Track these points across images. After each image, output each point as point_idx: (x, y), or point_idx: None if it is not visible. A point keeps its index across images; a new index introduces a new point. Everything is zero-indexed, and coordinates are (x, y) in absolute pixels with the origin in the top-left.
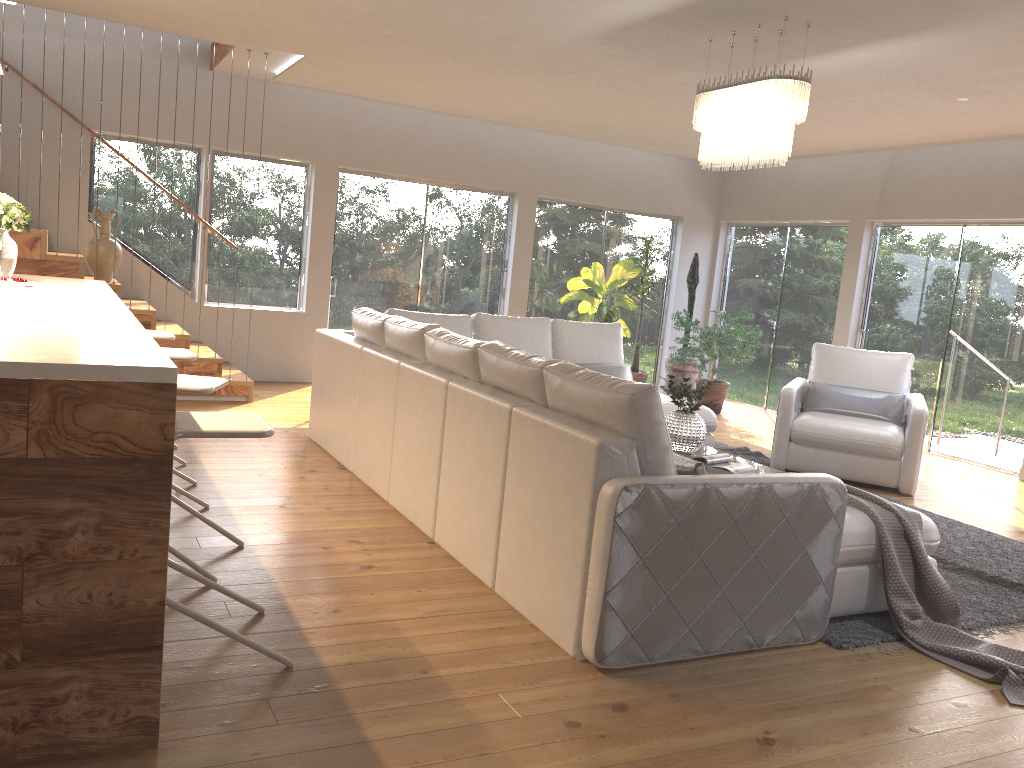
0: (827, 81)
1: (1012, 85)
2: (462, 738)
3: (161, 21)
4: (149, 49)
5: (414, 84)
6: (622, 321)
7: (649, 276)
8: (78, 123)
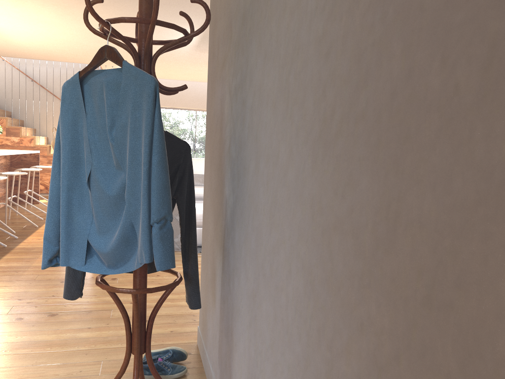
0: None
1: None
2: (28, 259)
3: (65, 59)
4: (81, 68)
5: (168, 72)
6: None
7: None
8: (56, 97)
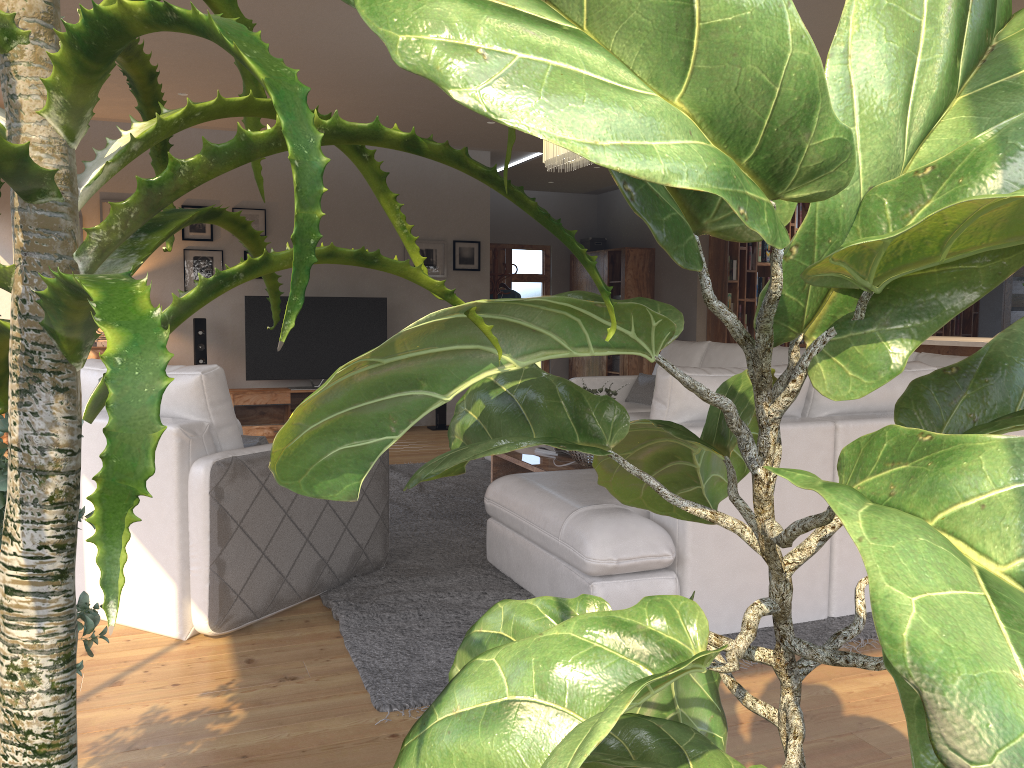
0: None
1: None
2: None
3: None
4: None
5: None
6: (475, 679)
7: None
8: None
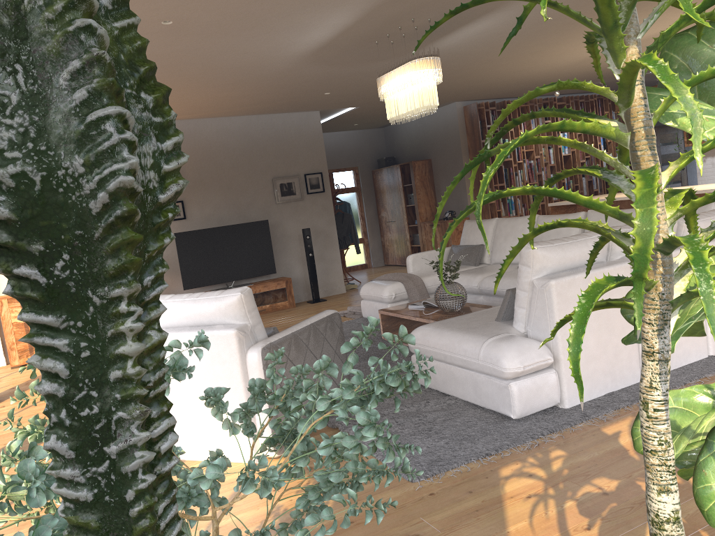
0: (308, 7)
1: (177, 42)
2: None
3: None
4: None
5: None
6: None
7: (598, 125)
8: None
